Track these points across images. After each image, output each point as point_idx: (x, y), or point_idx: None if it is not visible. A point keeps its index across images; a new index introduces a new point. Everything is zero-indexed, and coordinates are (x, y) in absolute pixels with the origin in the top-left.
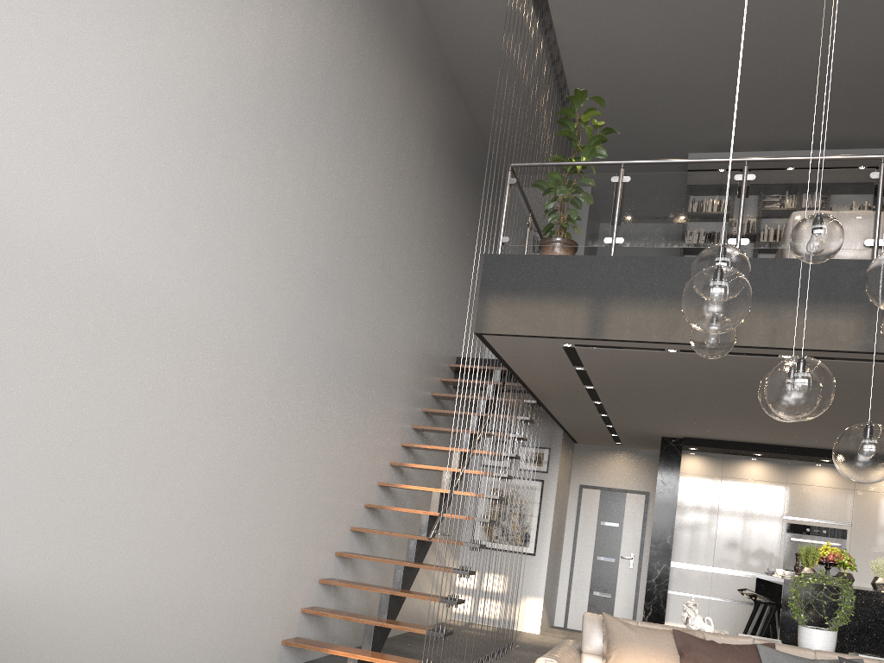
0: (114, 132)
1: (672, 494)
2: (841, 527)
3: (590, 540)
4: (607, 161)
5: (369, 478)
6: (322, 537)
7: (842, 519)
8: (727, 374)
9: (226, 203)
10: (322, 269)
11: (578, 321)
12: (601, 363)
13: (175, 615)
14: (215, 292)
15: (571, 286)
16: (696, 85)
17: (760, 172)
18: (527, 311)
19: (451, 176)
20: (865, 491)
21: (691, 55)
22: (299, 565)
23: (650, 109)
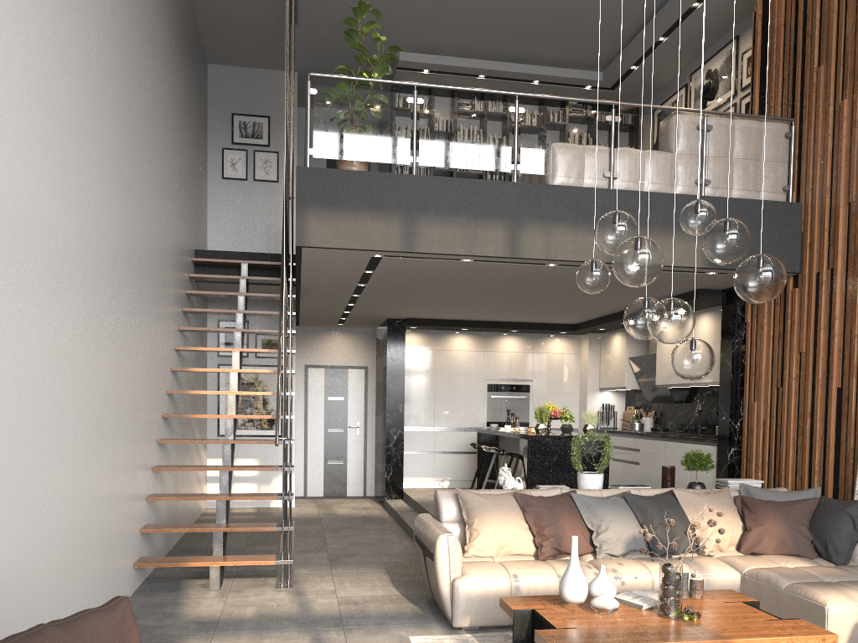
0: (1, 45)
1: (400, 369)
2: (526, 383)
3: (320, 415)
4: (402, 82)
5: (162, 388)
6: (144, 456)
7: (526, 377)
8: (494, 275)
9: (70, 115)
10: (125, 176)
11: (393, 235)
12: (394, 268)
13: (81, 564)
14: (73, 218)
15: (384, 202)
16: None
17: (528, 106)
18: (345, 225)
19: (181, 55)
20: (541, 353)
21: None
22: (136, 488)
23: (372, 6)
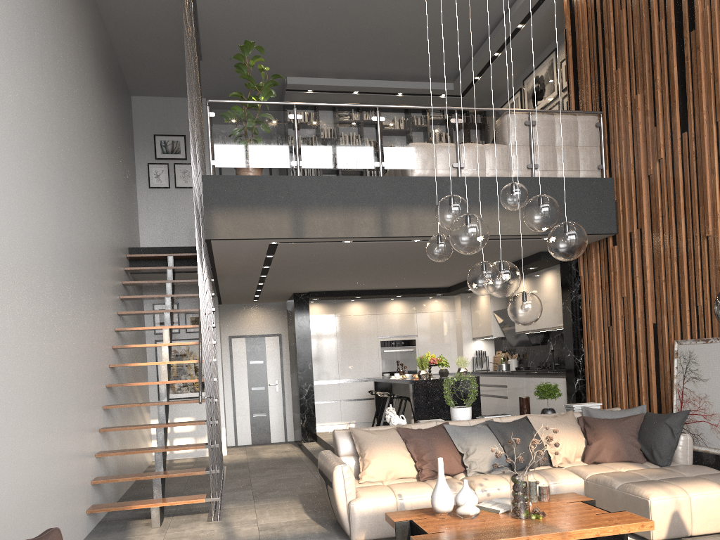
0: None
1: (307, 333)
2: (412, 338)
3: (244, 377)
4: (283, 102)
5: (105, 363)
6: (92, 420)
7: (412, 333)
8: (372, 252)
9: (8, 147)
10: (60, 192)
11: (285, 225)
12: (289, 251)
13: (38, 512)
14: (15, 229)
15: (275, 199)
16: (297, 29)
17: (387, 115)
18: (244, 220)
19: (106, 91)
20: (422, 313)
21: (297, 7)
22: (85, 447)
23: (261, 42)
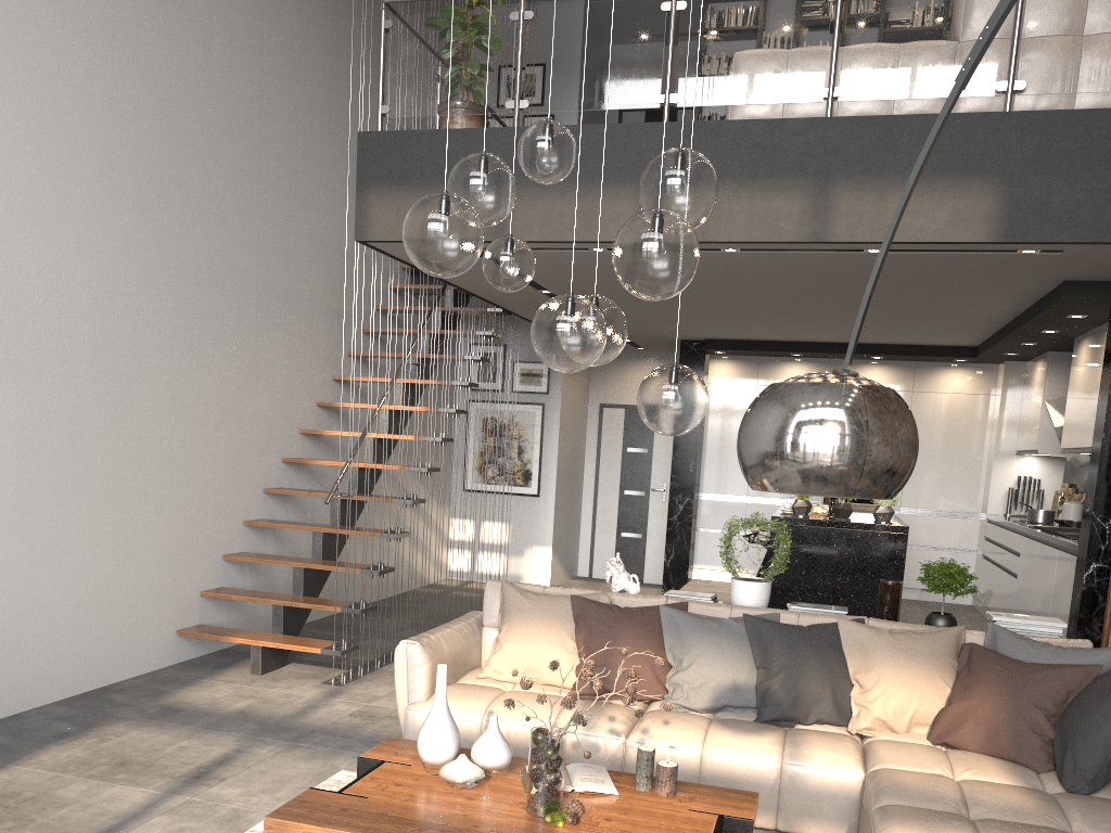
0: None
1: None
2: None
3: (615, 472)
4: None
5: (284, 427)
6: (218, 506)
7: None
8: None
9: None
10: (155, 166)
11: None
12: None
13: (3, 620)
14: None
15: None
16: None
17: None
18: None
19: (369, 1)
20: (925, 393)
21: None
22: (187, 543)
23: None
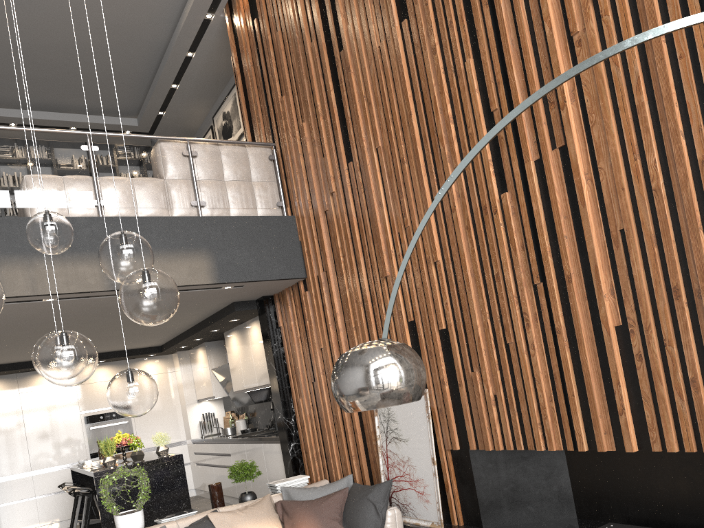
0: None
1: None
2: None
3: None
4: None
5: None
6: None
7: None
8: (1, 318)
9: None
10: None
11: None
12: None
13: None
14: None
15: None
16: None
17: None
18: None
19: None
20: None
21: None
22: None
23: None
